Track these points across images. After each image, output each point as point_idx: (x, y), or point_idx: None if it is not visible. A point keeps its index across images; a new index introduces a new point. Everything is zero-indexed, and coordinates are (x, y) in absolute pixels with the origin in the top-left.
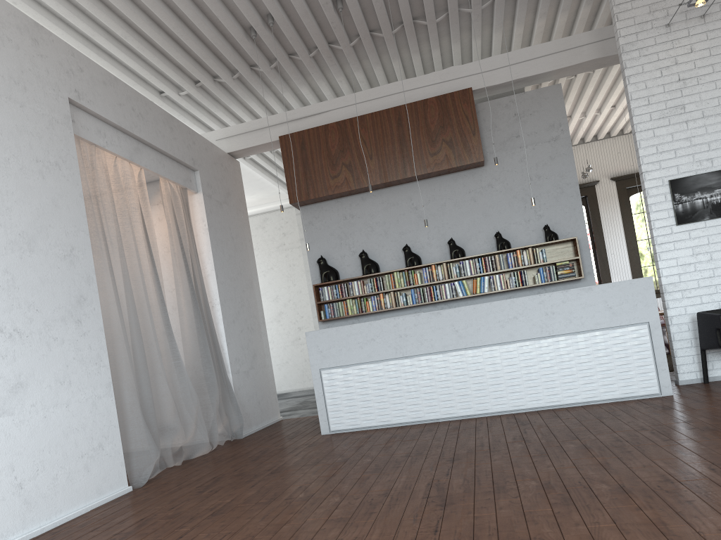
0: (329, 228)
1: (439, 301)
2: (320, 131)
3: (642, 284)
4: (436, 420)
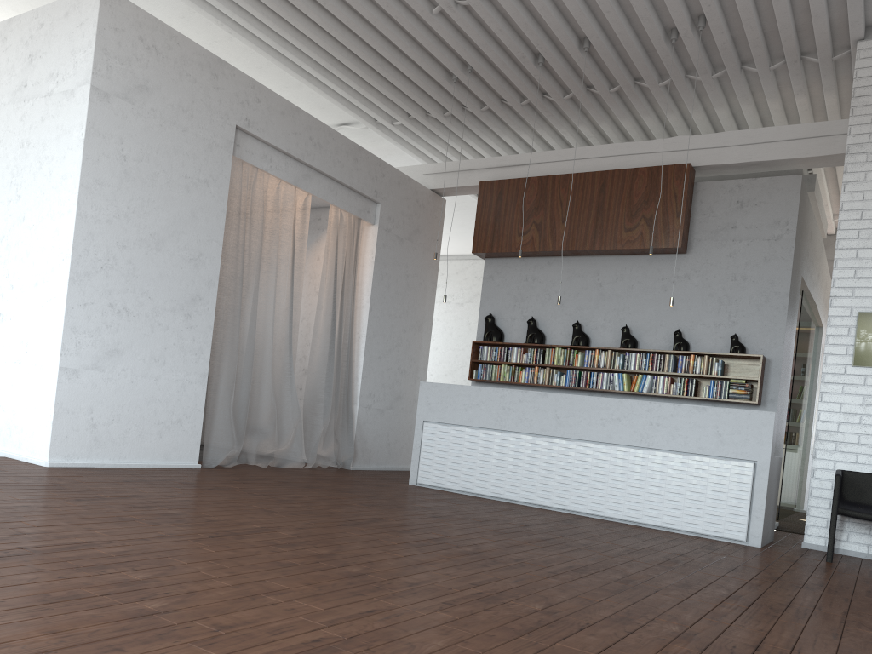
0: (507, 286)
1: (592, 390)
2: (520, 184)
3: (761, 418)
4: (515, 501)
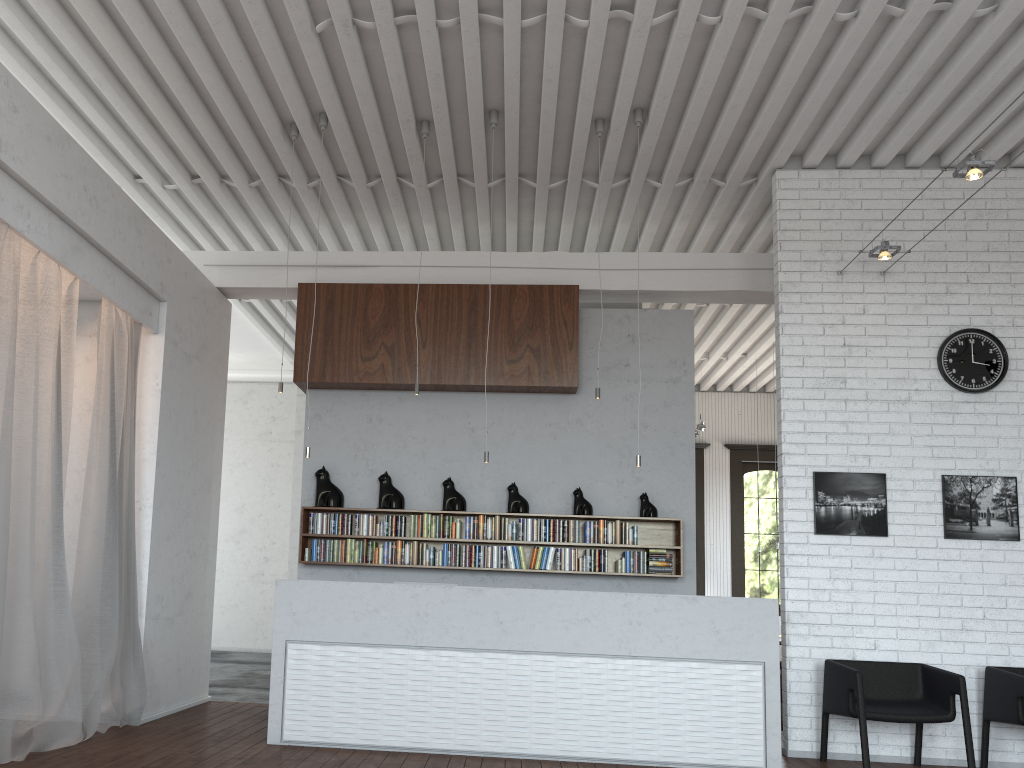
0: (343, 429)
1: (480, 569)
2: (360, 291)
3: (764, 607)
4: (447, 751)
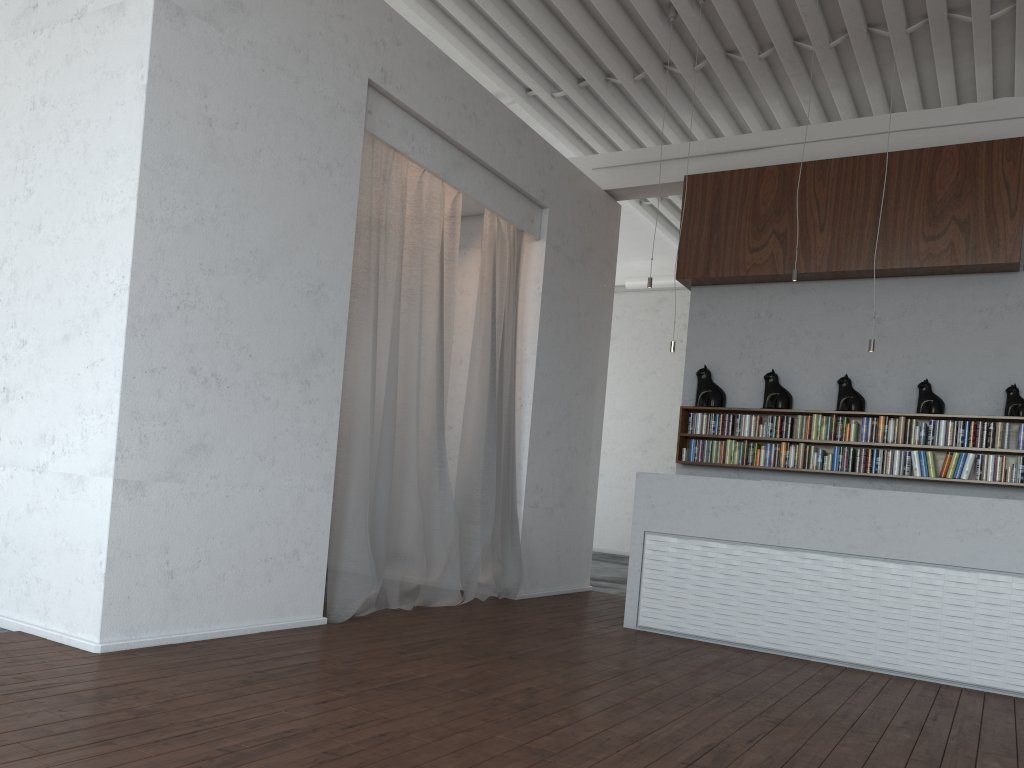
0: (728, 326)
1: (876, 476)
2: (750, 177)
3: None
4: (807, 656)
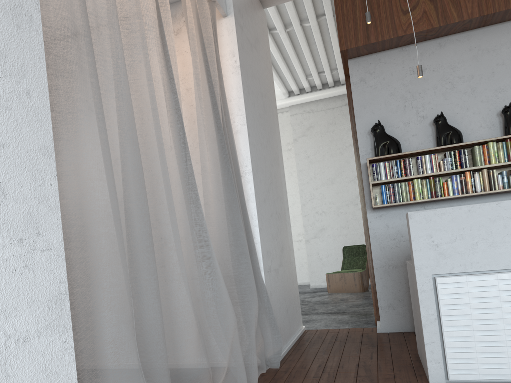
0: (388, 86)
1: None
2: None
3: None
4: None
